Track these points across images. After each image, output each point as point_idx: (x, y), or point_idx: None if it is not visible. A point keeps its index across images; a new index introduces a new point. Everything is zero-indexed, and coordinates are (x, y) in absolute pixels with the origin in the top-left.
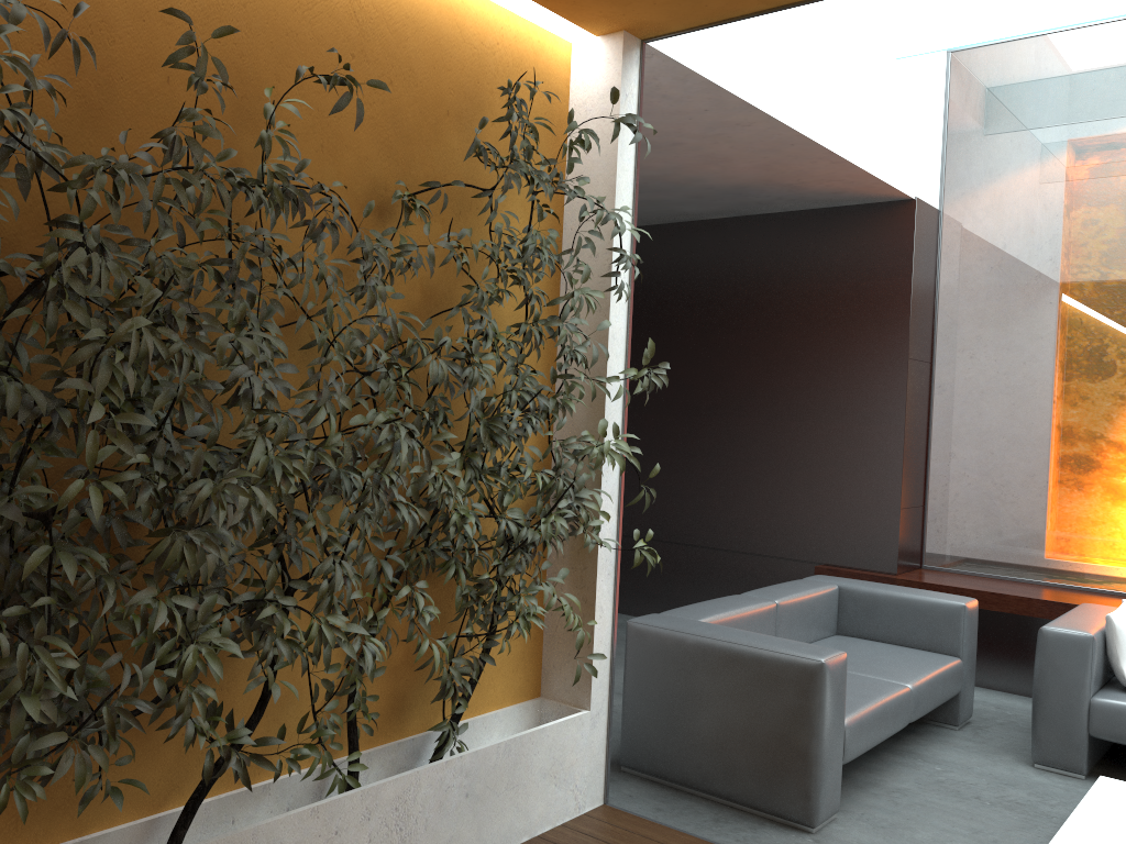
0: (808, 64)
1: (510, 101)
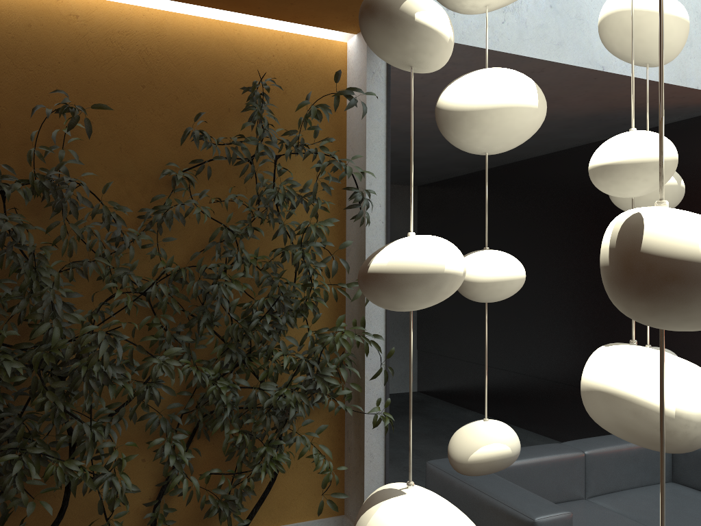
0: (596, 12)
1: (251, 96)
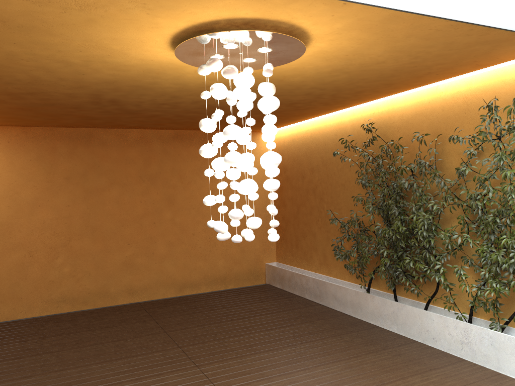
0: None
1: (488, 109)
